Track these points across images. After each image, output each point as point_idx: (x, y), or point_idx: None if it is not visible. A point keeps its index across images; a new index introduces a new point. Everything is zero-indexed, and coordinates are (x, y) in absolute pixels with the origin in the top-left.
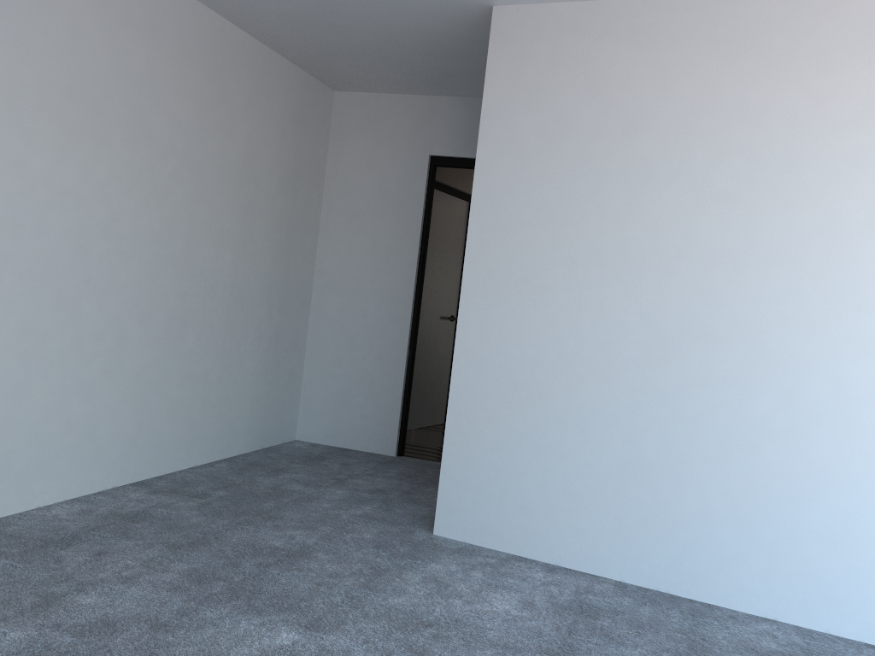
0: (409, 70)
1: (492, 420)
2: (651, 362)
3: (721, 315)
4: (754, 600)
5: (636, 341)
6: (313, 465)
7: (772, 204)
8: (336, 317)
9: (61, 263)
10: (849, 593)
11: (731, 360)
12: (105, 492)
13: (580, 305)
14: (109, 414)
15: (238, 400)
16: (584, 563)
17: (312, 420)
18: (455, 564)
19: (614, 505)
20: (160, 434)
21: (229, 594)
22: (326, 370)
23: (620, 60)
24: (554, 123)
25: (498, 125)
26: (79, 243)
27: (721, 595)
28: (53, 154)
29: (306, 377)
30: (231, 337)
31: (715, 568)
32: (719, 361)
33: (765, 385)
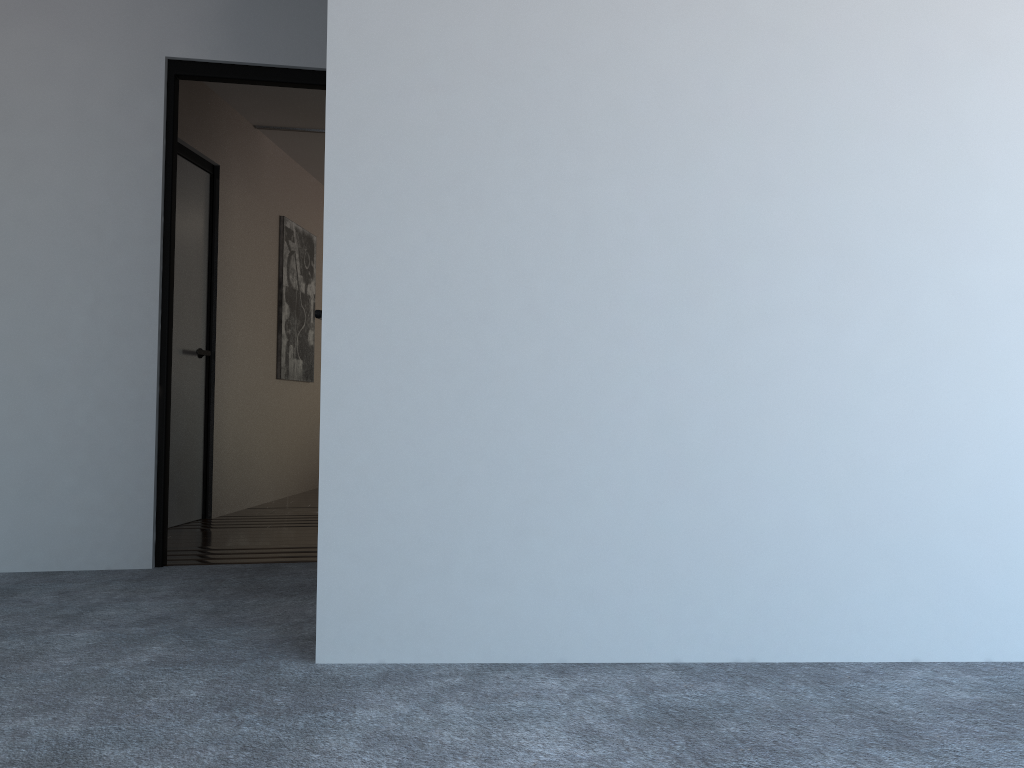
0: None
1: (413, 435)
2: (684, 298)
3: (784, 213)
4: (882, 640)
5: (655, 267)
6: None
7: (839, 40)
8: (5, 341)
9: None
10: (1010, 595)
11: (807, 279)
12: None
13: (553, 217)
14: None
15: None
16: (610, 647)
17: None
18: (398, 701)
19: (650, 539)
20: None
21: None
22: None
23: None
24: None
25: None
26: None
27: (835, 645)
28: None
29: None
30: None
31: (821, 604)
32: (788, 284)
33: (860, 312)
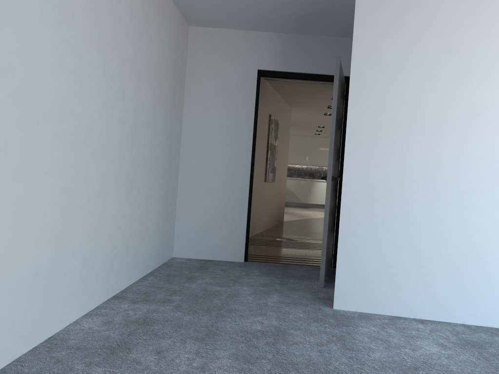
0: (257, 13)
1: (371, 233)
2: (475, 191)
3: None
4: None
5: (465, 178)
6: (205, 272)
7: None
8: (198, 175)
9: (81, 139)
10: None
11: None
12: (102, 306)
13: (427, 158)
14: (101, 250)
15: (152, 233)
16: (438, 315)
17: (184, 243)
18: (371, 326)
19: (456, 278)
20: (122, 261)
21: (279, 368)
22: (193, 210)
23: (446, 7)
24: (404, 45)
25: (365, 46)
26: (89, 124)
27: None
28: (78, 55)
29: (178, 215)
30: (150, 191)
31: None
32: None
33: None
